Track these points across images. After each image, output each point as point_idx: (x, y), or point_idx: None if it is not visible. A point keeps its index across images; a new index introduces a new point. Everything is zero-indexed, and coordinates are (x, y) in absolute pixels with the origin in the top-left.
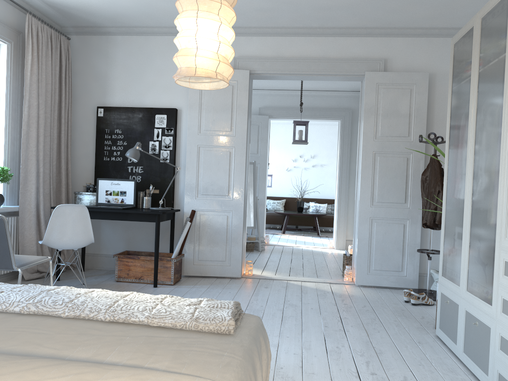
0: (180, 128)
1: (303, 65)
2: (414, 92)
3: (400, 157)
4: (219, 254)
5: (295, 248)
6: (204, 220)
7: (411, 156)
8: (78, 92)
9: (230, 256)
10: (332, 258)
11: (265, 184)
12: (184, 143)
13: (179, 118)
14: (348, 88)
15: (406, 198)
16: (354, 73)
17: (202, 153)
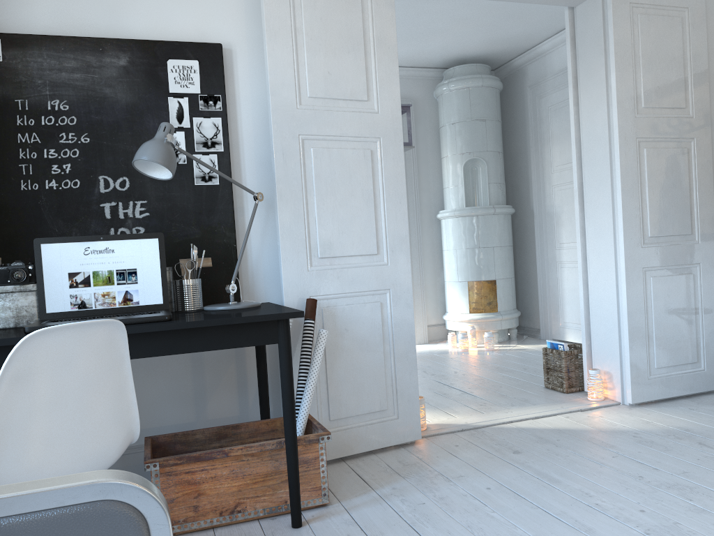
0: (233, 96)
1: None
2: (688, 24)
3: (676, 148)
4: (372, 397)
5: None
6: (333, 319)
7: (691, 145)
8: None
9: (397, 395)
10: (448, 360)
11: None
12: (249, 134)
13: (229, 71)
14: (413, 59)
15: (692, 224)
16: None
17: (310, 154)
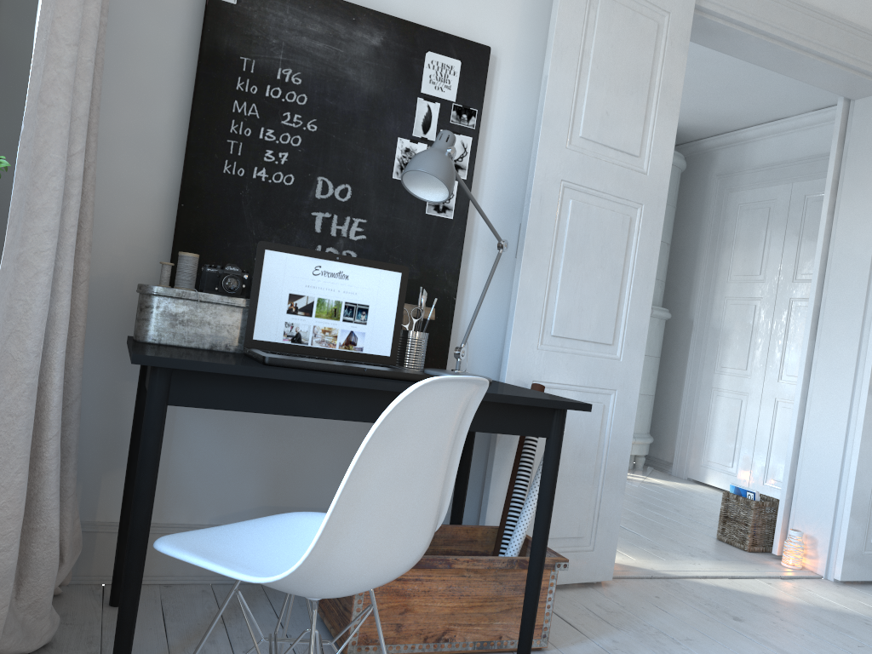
0: (486, 115)
1: (801, 21)
2: None
3: None
4: (572, 519)
5: None
6: None
7: None
8: None
9: (598, 522)
10: None
11: None
12: (494, 165)
13: (488, 82)
14: None
15: None
16: None
17: (567, 207)
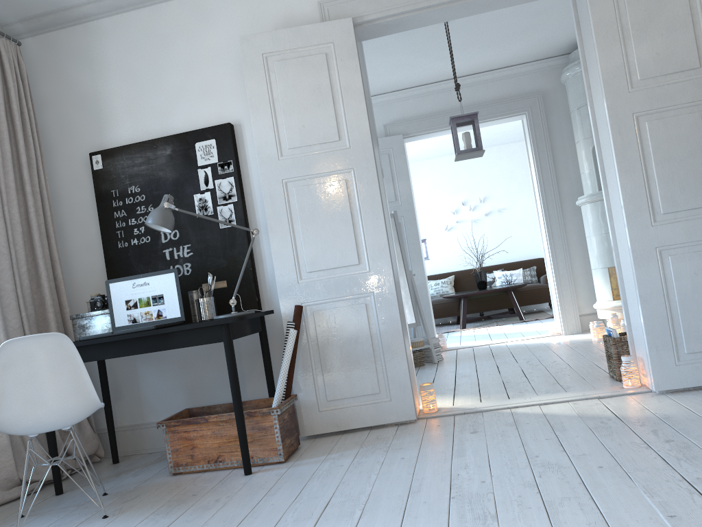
0: (245, 158)
1: None
2: None
3: (693, 112)
4: (364, 382)
5: (495, 347)
6: (323, 320)
7: None
8: (54, 136)
9: (388, 381)
10: (568, 350)
11: (419, 249)
12: (258, 184)
13: (240, 140)
14: (528, 54)
15: None
16: None
17: (293, 193)
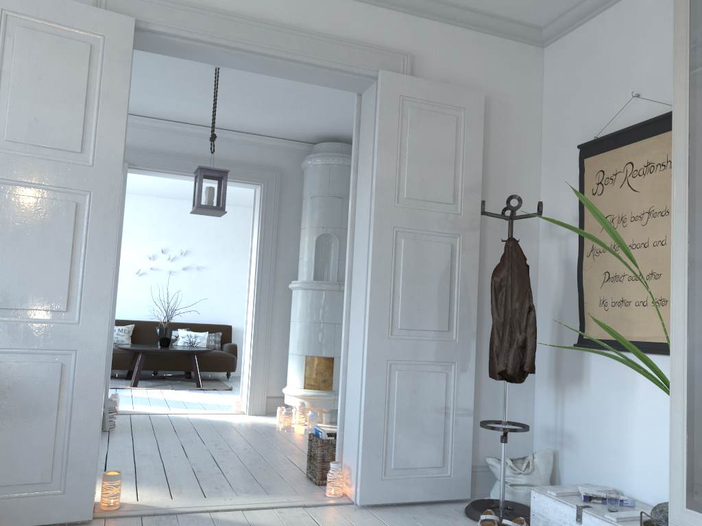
0: None
1: (259, 33)
2: (463, 123)
3: (440, 242)
4: (33, 467)
5: (176, 418)
6: None
7: (457, 241)
8: None
9: (67, 467)
10: (257, 435)
11: (116, 294)
12: None
13: None
14: (279, 130)
15: (450, 321)
16: (359, 69)
17: None
